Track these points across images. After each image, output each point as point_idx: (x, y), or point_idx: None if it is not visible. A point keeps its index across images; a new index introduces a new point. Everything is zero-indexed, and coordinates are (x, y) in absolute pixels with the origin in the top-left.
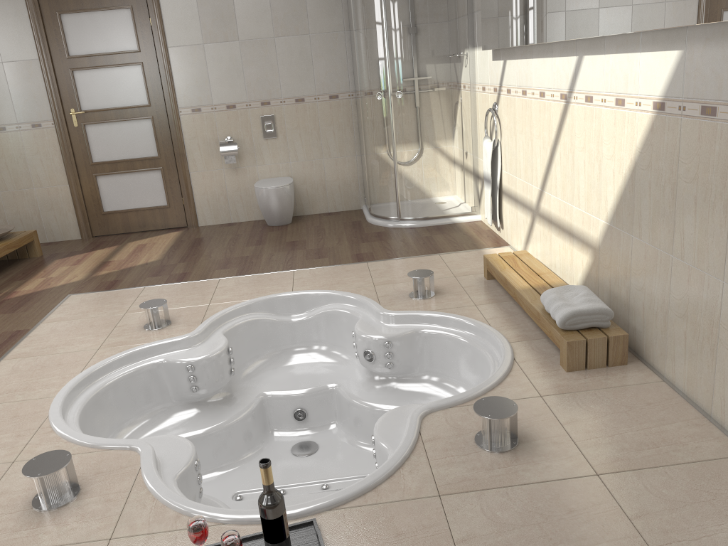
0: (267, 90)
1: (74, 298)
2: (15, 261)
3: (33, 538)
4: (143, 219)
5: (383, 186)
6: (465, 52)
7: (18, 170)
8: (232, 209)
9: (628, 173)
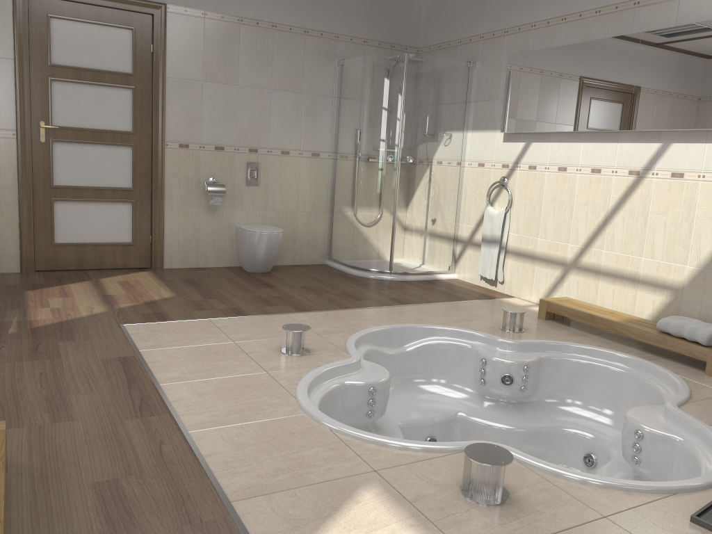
0: (257, 138)
1: (135, 328)
2: None
3: (533, 526)
4: (101, 255)
5: (377, 241)
6: (461, 132)
7: None
8: (202, 253)
9: None
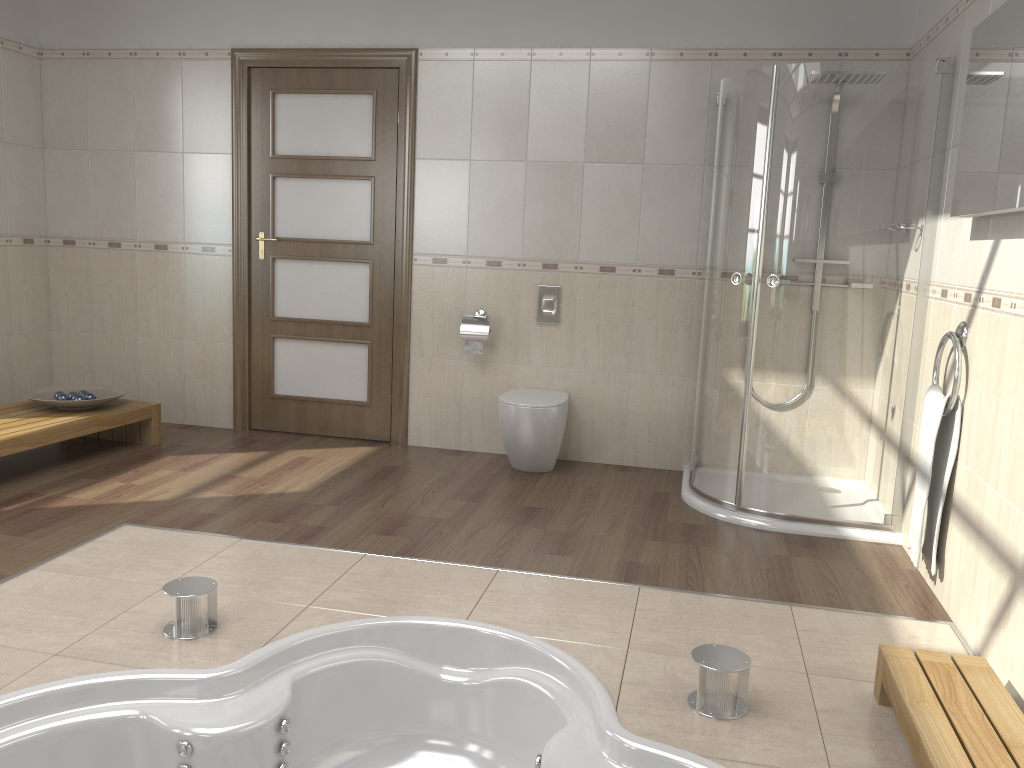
0: (557, 245)
1: (124, 533)
2: (117, 444)
3: None
4: (327, 416)
5: (718, 441)
6: (917, 221)
7: (170, 311)
8: (464, 427)
9: None
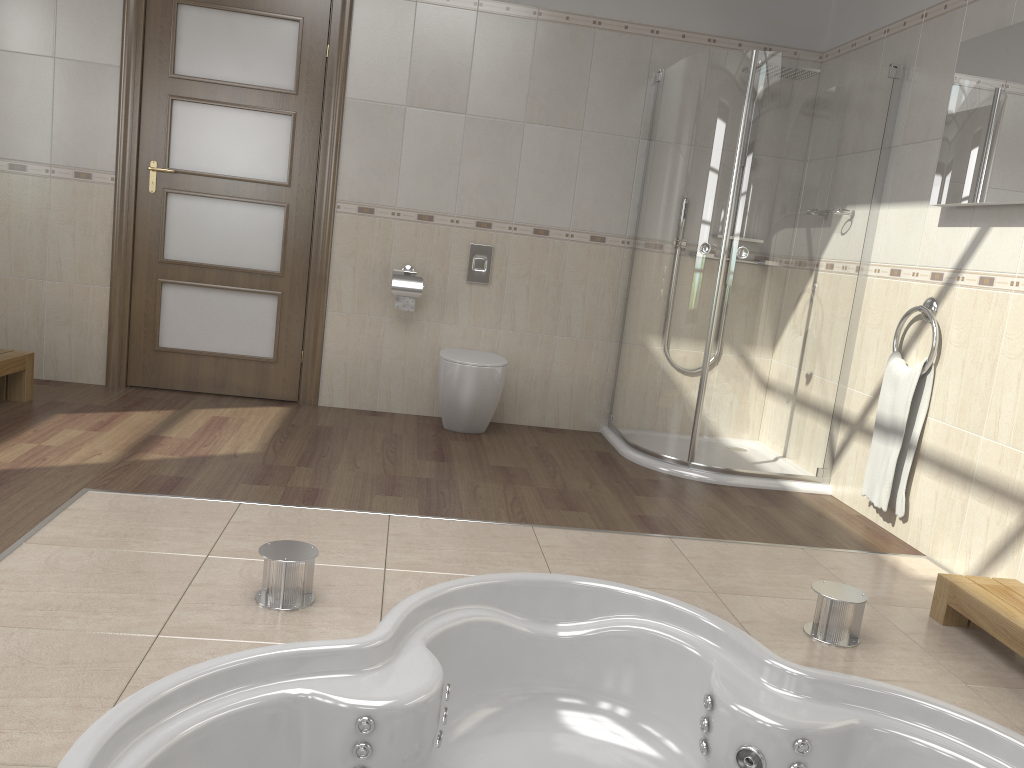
0: (492, 204)
1: (95, 499)
2: None
3: None
4: (224, 373)
5: (672, 402)
6: (864, 207)
7: (26, 244)
8: (382, 388)
9: None
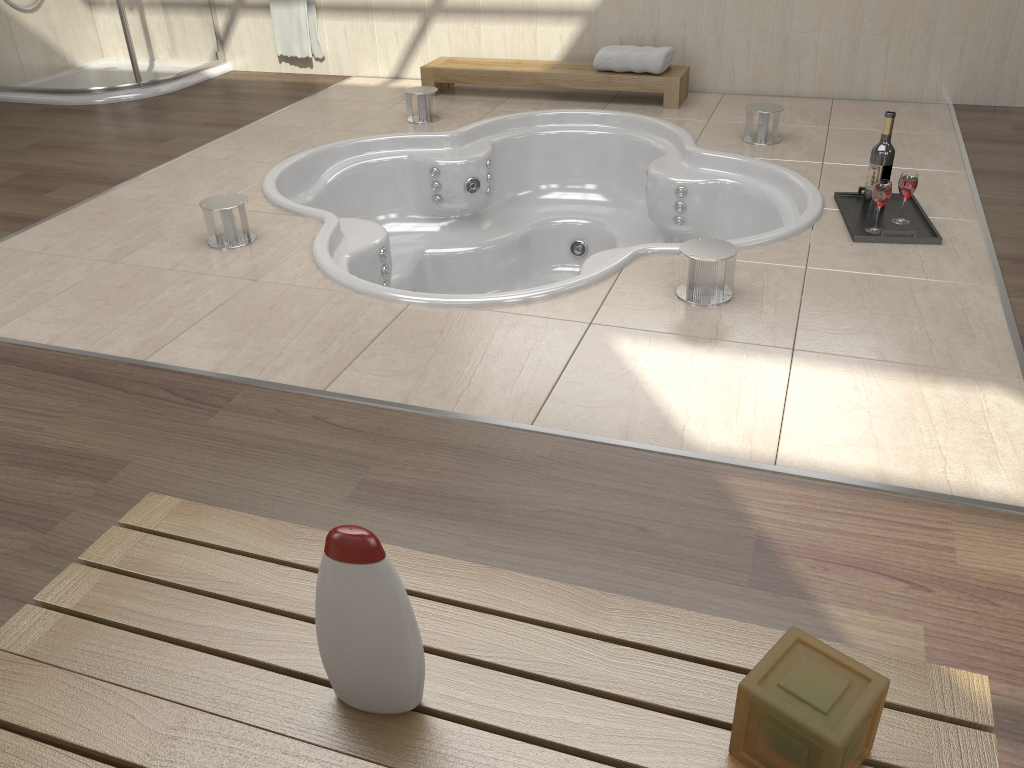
0: None
1: None
2: None
3: (782, 301)
4: None
5: (99, 33)
6: None
7: None
8: None
9: None
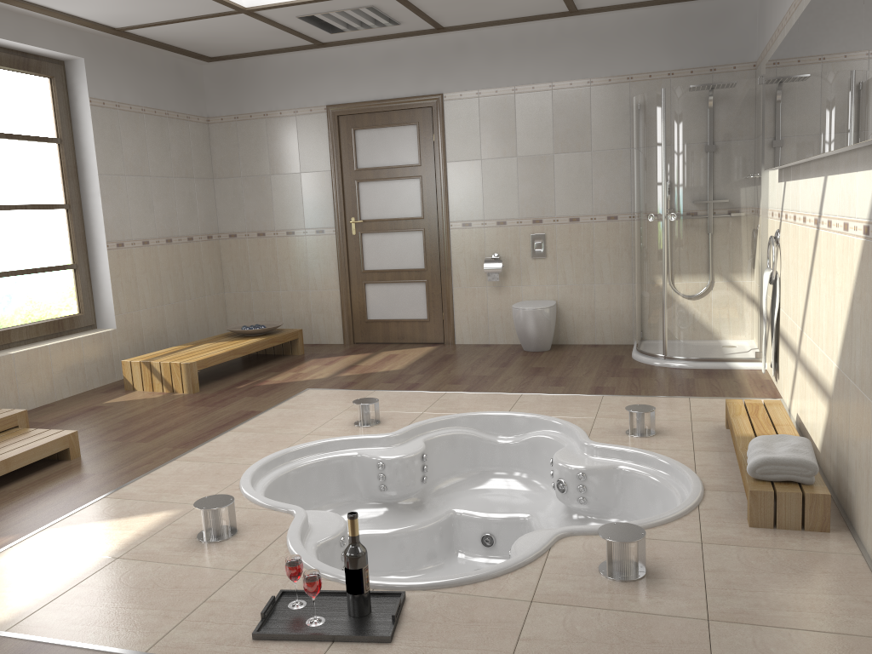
0: (540, 208)
1: (310, 392)
2: (279, 356)
3: (186, 558)
4: (402, 330)
5: (650, 318)
6: (756, 172)
7: (298, 272)
8: (490, 329)
9: (849, 307)
